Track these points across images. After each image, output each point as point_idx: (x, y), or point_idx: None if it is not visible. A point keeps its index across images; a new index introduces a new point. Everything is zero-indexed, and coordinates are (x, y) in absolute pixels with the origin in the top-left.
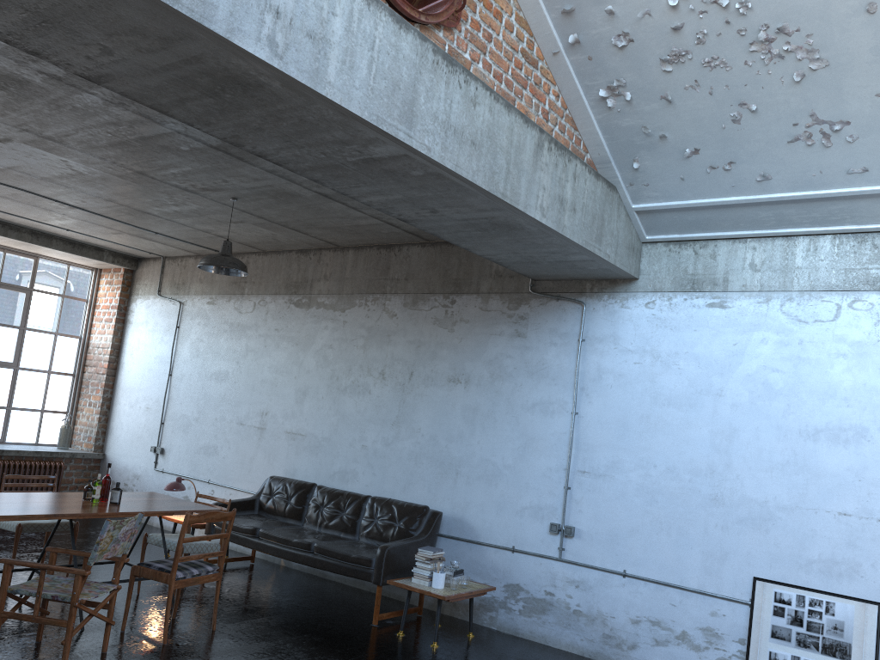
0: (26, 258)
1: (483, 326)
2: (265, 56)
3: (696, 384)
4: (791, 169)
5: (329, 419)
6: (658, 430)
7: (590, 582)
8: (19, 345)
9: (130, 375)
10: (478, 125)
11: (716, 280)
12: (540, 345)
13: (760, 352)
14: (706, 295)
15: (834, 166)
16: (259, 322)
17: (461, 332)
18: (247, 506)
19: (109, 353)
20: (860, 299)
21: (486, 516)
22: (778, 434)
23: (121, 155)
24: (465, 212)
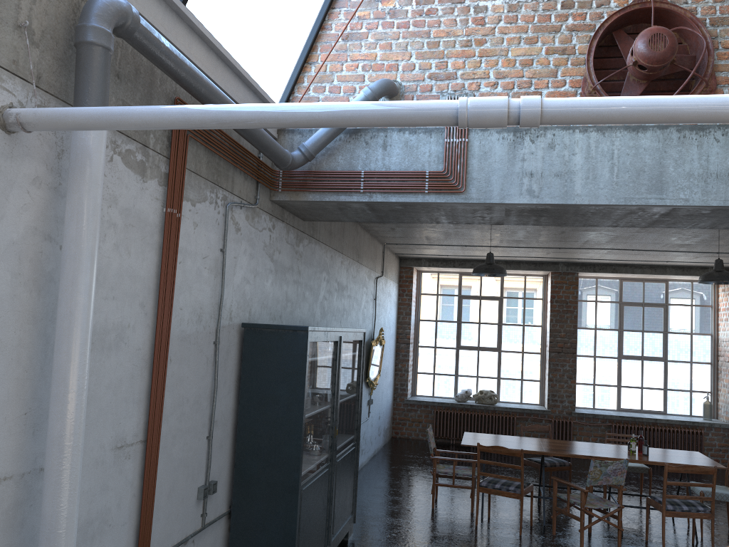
0: (658, 283)
1: None
2: (526, 200)
3: None
4: None
5: None
6: None
7: None
8: (664, 345)
9: None
10: None
11: None
12: None
13: None
14: None
15: None
16: None
17: None
18: None
19: (728, 345)
20: None
21: None
22: None
23: None
24: None
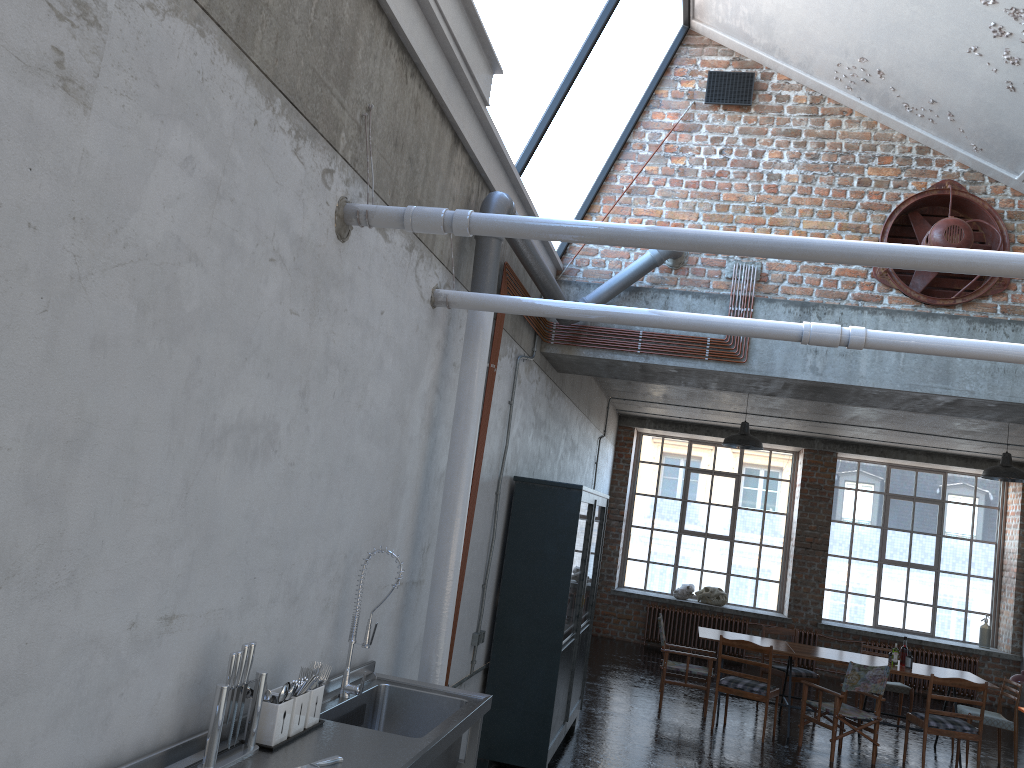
0: (935, 474)
1: None
2: (809, 377)
3: None
4: None
5: None
6: None
7: None
8: (937, 551)
9: None
10: None
11: None
12: None
13: None
14: None
15: None
16: None
17: None
18: None
19: (1016, 558)
20: None
21: None
22: None
23: None
24: None
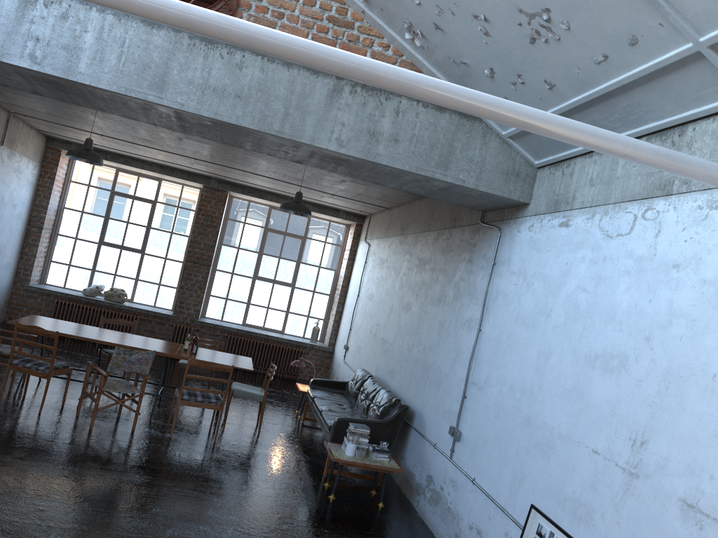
0: (302, 217)
1: (458, 254)
2: (27, 65)
3: (539, 304)
4: (558, 71)
5: (395, 330)
6: (513, 348)
7: (459, 484)
8: (295, 273)
9: (349, 296)
10: (244, 82)
11: (568, 199)
12: (477, 269)
13: (578, 271)
14: (561, 214)
15: (581, 58)
16: (388, 257)
17: (449, 259)
18: (339, 386)
19: (342, 281)
20: (651, 207)
21: (431, 415)
22: (573, 358)
23: None
24: (296, 150)
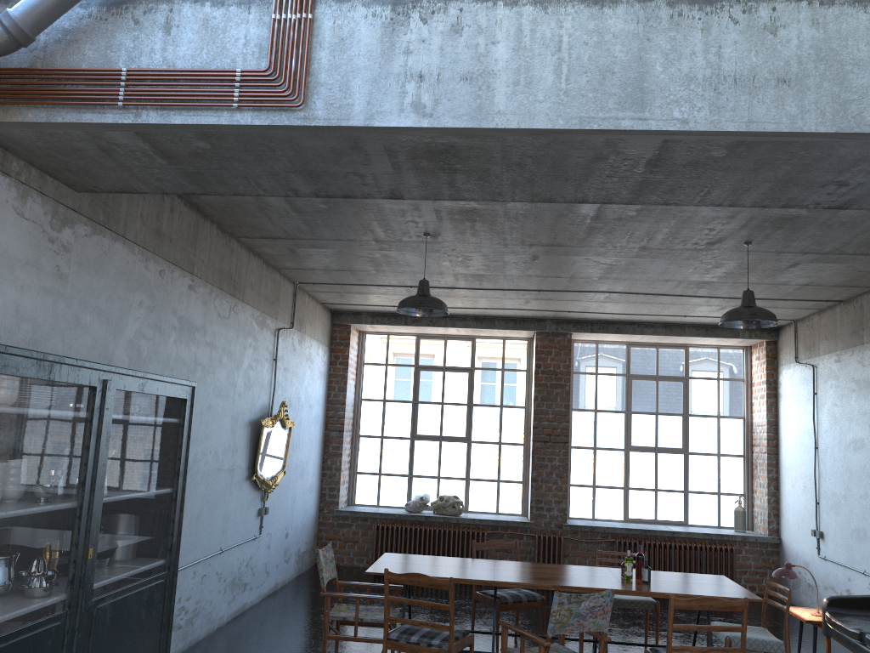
0: (676, 349)
1: None
2: (412, 122)
3: None
4: None
5: None
6: None
7: None
8: (684, 431)
9: (787, 452)
10: (788, 53)
11: None
12: None
13: None
14: None
15: None
16: None
17: None
18: None
19: (765, 430)
20: None
21: None
22: None
23: (607, 238)
24: None
